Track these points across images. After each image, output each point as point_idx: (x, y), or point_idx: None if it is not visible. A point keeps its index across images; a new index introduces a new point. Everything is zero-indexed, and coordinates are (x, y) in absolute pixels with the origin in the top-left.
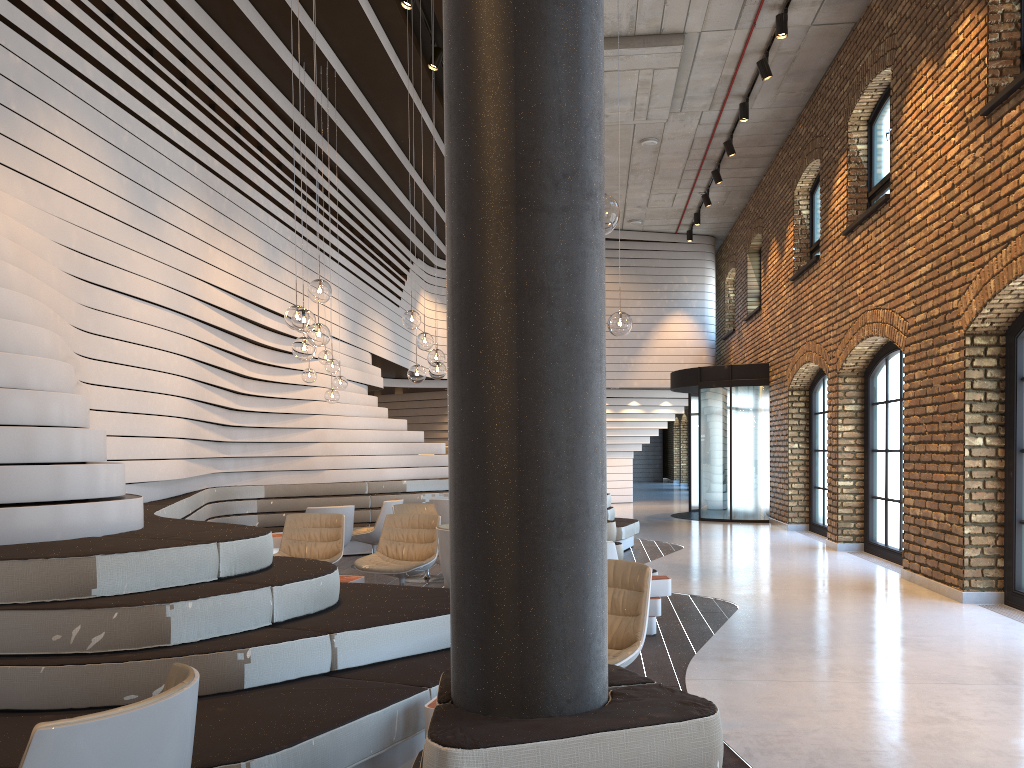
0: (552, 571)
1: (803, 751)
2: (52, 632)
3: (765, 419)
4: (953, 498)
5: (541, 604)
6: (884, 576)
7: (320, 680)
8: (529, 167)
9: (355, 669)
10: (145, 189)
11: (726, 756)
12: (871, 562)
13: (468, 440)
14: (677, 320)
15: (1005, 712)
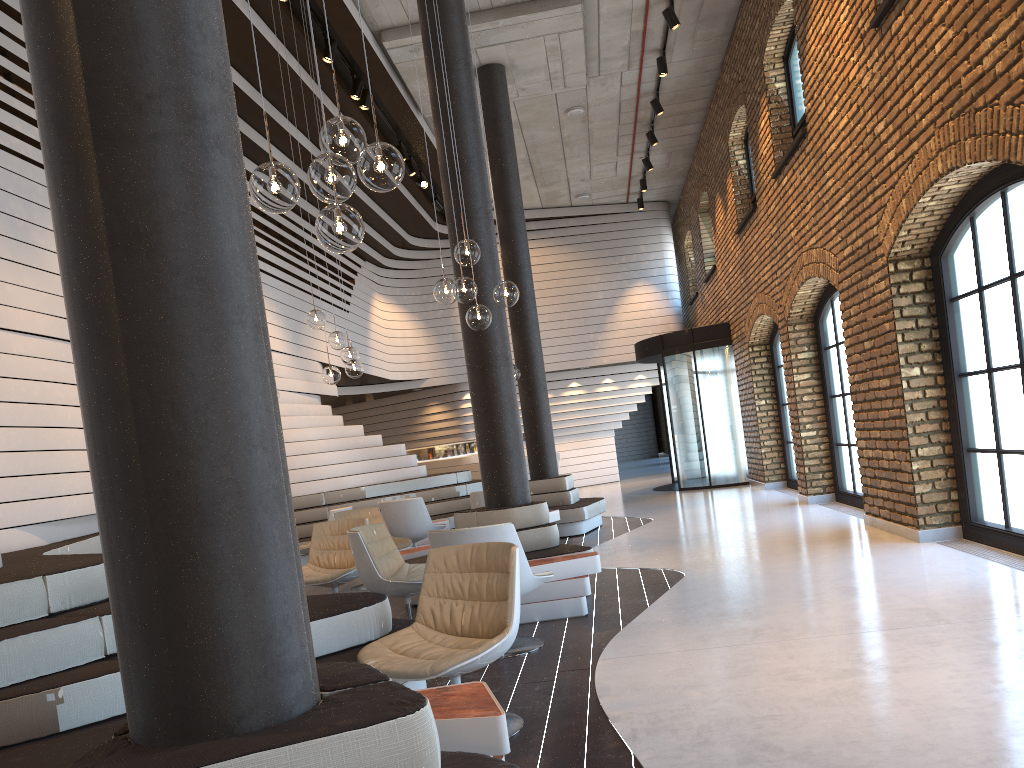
0: (197, 567)
1: (693, 725)
2: None
3: (732, 379)
4: (898, 434)
5: (188, 608)
6: (848, 524)
7: None
8: (102, 91)
9: None
10: (15, 218)
11: (609, 741)
12: (839, 511)
13: (89, 425)
14: (639, 291)
15: (927, 655)
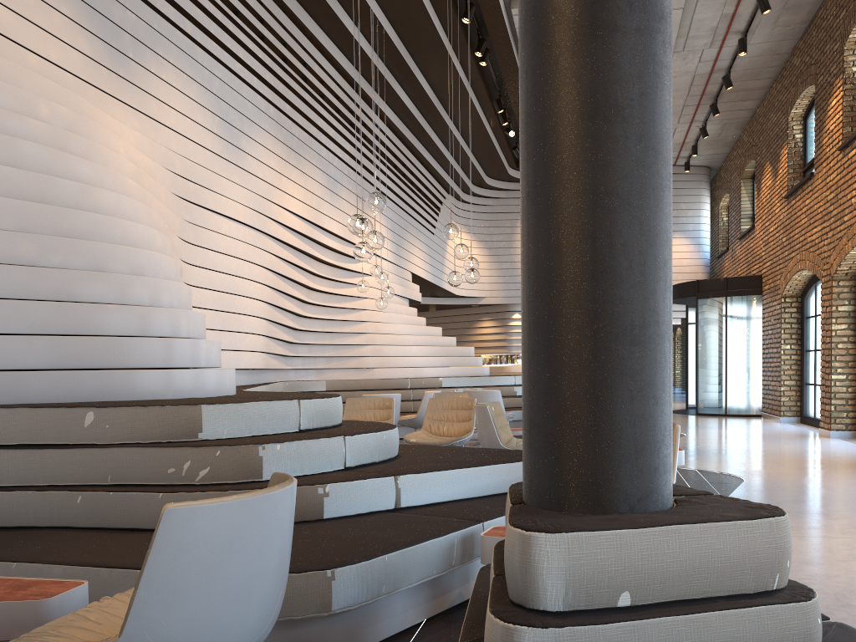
0: (624, 376)
1: (828, 592)
2: (167, 466)
3: (758, 325)
4: None
5: (614, 407)
6: None
7: (386, 514)
8: None
9: (415, 508)
10: (232, 127)
11: None
12: None
13: (543, 257)
14: (675, 242)
15: None
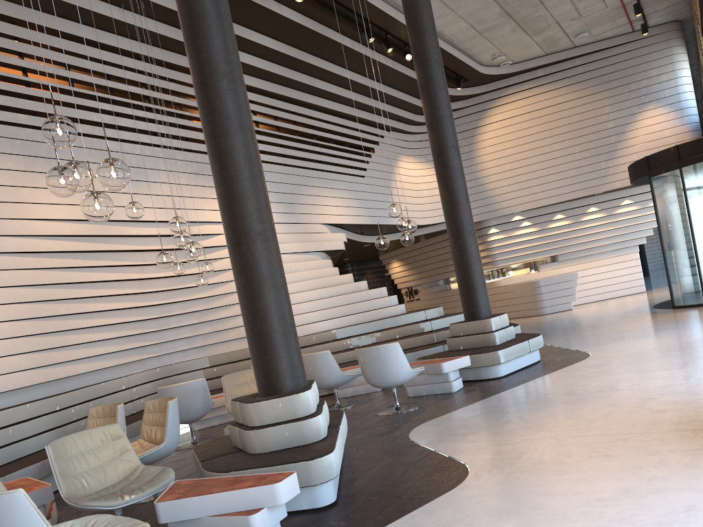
0: None
1: None
2: None
3: None
4: None
5: None
6: None
7: None
8: None
9: None
10: None
11: None
12: None
13: None
14: (651, 114)
15: None
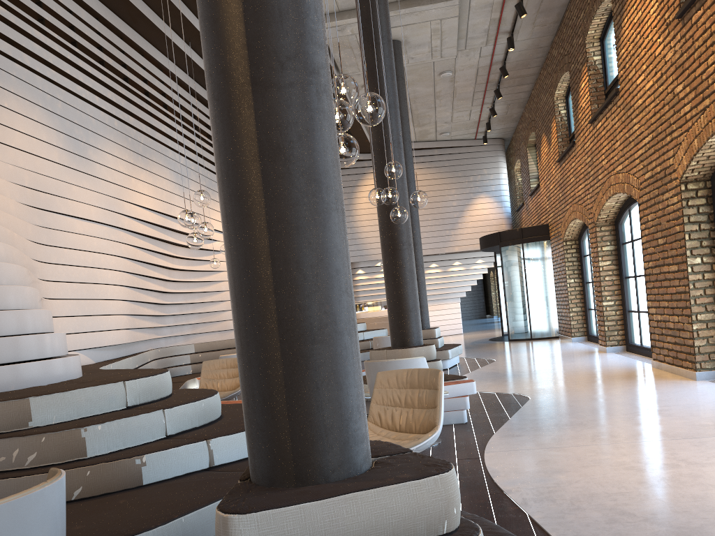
0: (309, 370)
1: (566, 497)
2: None
3: (549, 264)
4: (683, 304)
5: (303, 397)
6: (639, 367)
7: (200, 474)
8: (259, 54)
9: (228, 464)
10: (78, 140)
11: (508, 506)
12: (631, 358)
13: (237, 274)
14: (482, 201)
15: None
